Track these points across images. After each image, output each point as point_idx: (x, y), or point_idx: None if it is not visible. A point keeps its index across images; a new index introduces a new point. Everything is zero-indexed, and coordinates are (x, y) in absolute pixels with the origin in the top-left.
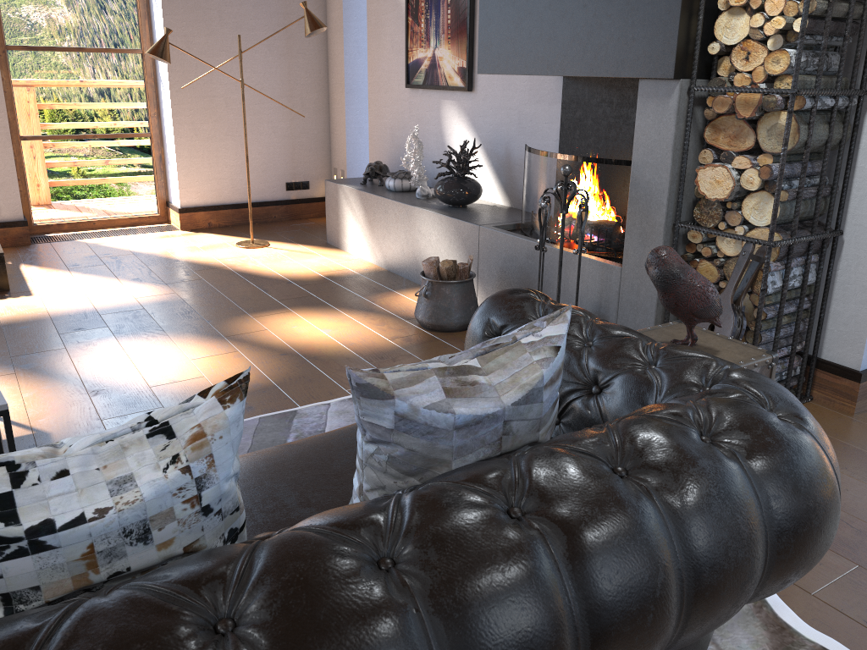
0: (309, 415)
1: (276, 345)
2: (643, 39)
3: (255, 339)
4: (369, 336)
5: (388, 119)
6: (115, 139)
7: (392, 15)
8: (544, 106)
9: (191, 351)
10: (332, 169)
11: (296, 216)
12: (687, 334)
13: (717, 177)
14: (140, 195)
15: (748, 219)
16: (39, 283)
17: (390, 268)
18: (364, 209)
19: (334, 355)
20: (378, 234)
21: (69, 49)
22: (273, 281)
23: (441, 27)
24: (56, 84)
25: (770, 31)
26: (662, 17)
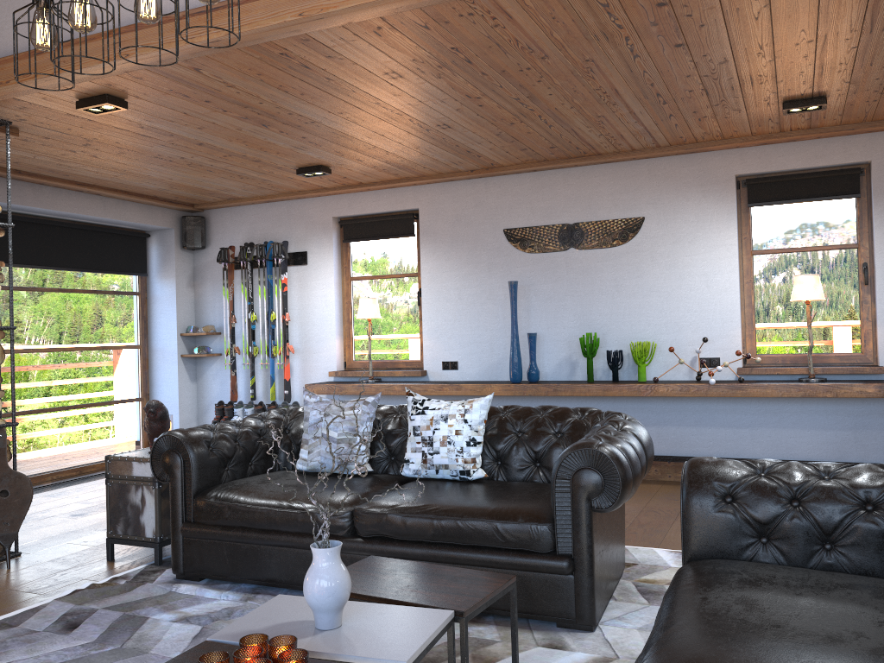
0: (45, 660)
1: None
2: None
3: None
4: None
5: None
6: None
7: None
8: None
9: None
10: None
11: None
12: (152, 446)
13: None
14: None
15: None
16: None
17: None
18: None
19: None
20: None
21: None
22: None
23: None
24: None
25: None
26: None
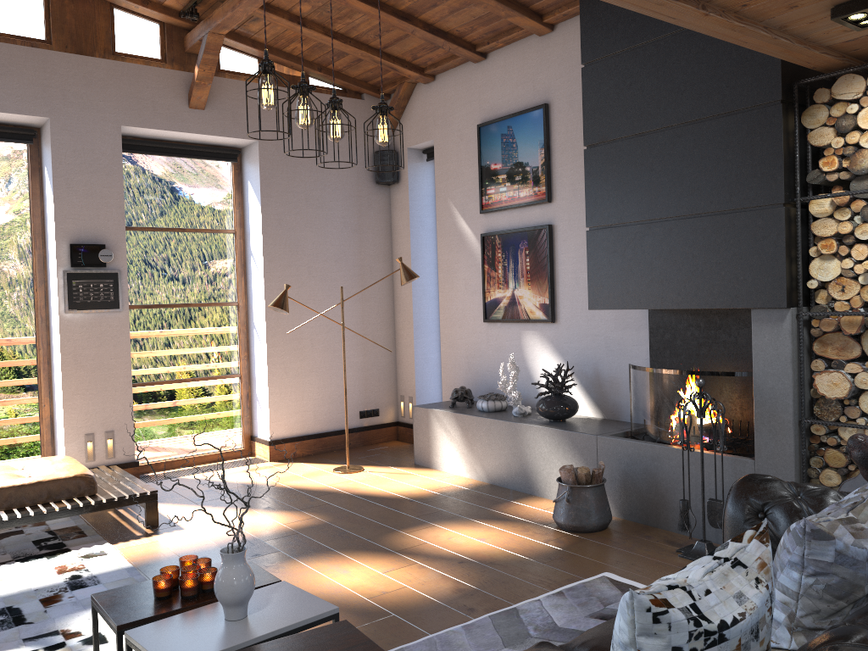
0: (530, 610)
1: (448, 555)
2: (754, 279)
3: (424, 551)
4: (523, 541)
5: (463, 349)
6: (210, 381)
7: (465, 263)
8: (631, 331)
9: (376, 566)
10: (398, 396)
11: (368, 441)
12: None
13: (834, 380)
14: (227, 431)
15: (866, 412)
16: (180, 517)
17: (494, 481)
18: (461, 429)
19: (506, 560)
20: (479, 450)
21: (178, 305)
22: (395, 500)
23: (520, 272)
24: (164, 335)
25: (859, 271)
26: (769, 263)
